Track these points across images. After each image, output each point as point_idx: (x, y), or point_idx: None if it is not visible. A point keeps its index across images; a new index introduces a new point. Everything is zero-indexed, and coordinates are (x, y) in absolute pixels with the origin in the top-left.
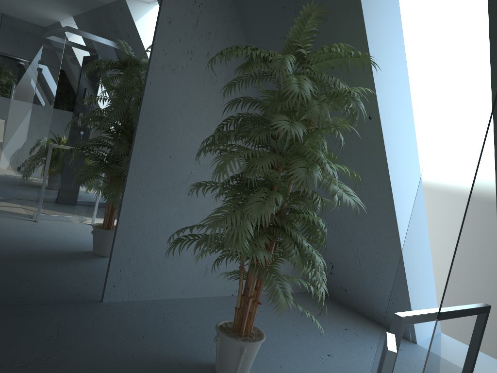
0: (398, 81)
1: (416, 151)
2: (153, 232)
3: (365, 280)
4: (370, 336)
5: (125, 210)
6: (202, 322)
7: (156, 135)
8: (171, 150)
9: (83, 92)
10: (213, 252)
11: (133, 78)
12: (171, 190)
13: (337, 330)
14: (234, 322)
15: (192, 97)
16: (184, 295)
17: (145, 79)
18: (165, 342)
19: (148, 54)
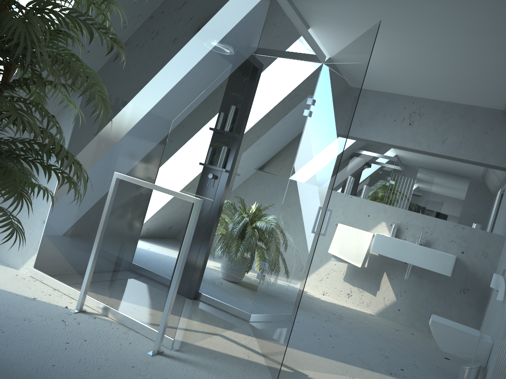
0: None
1: None
2: None
3: None
4: None
5: None
6: None
7: None
8: None
9: None
10: None
11: None
12: None
13: None
14: None
15: None
16: None
17: None
18: None
19: None
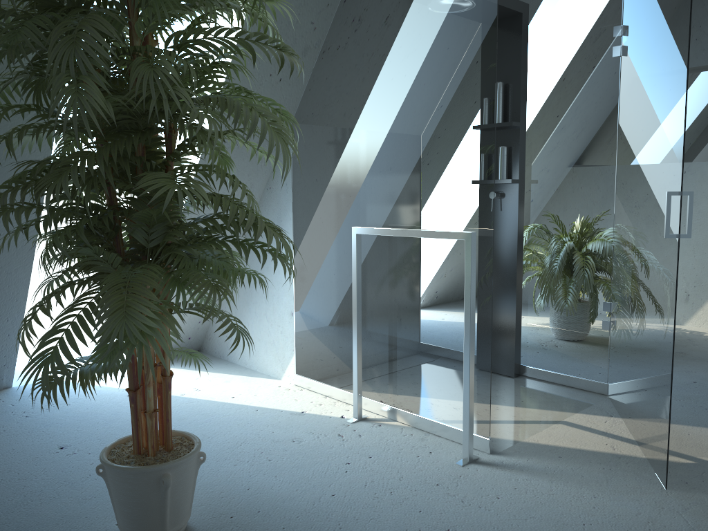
0: None
1: None
2: None
3: None
4: None
5: None
6: None
7: None
8: None
9: None
10: (95, 340)
11: None
12: None
13: None
14: (153, 438)
15: None
16: None
17: None
18: None
19: None
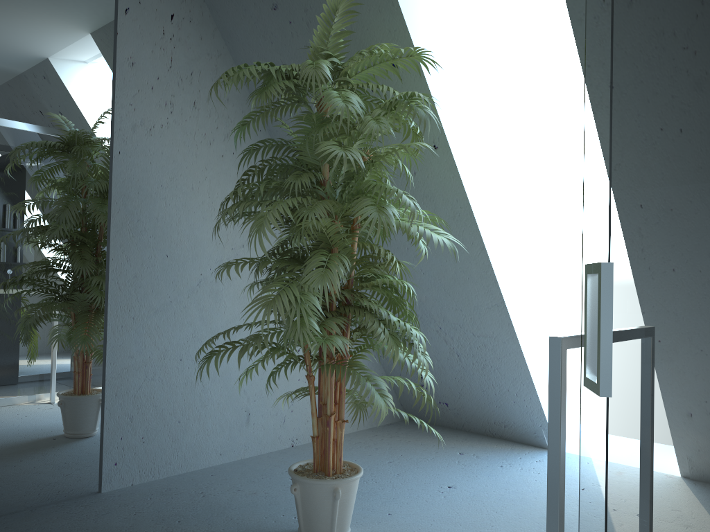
0: (460, 94)
1: (501, 185)
2: (161, 372)
3: (471, 381)
4: (495, 454)
5: (114, 344)
6: (260, 486)
7: (141, 226)
8: (166, 246)
9: (21, 176)
10: (263, 365)
11: (93, 148)
12: (177, 305)
13: (450, 457)
14: (314, 458)
15: (184, 166)
16: (222, 458)
17: (110, 148)
18: (215, 521)
19: (109, 112)
